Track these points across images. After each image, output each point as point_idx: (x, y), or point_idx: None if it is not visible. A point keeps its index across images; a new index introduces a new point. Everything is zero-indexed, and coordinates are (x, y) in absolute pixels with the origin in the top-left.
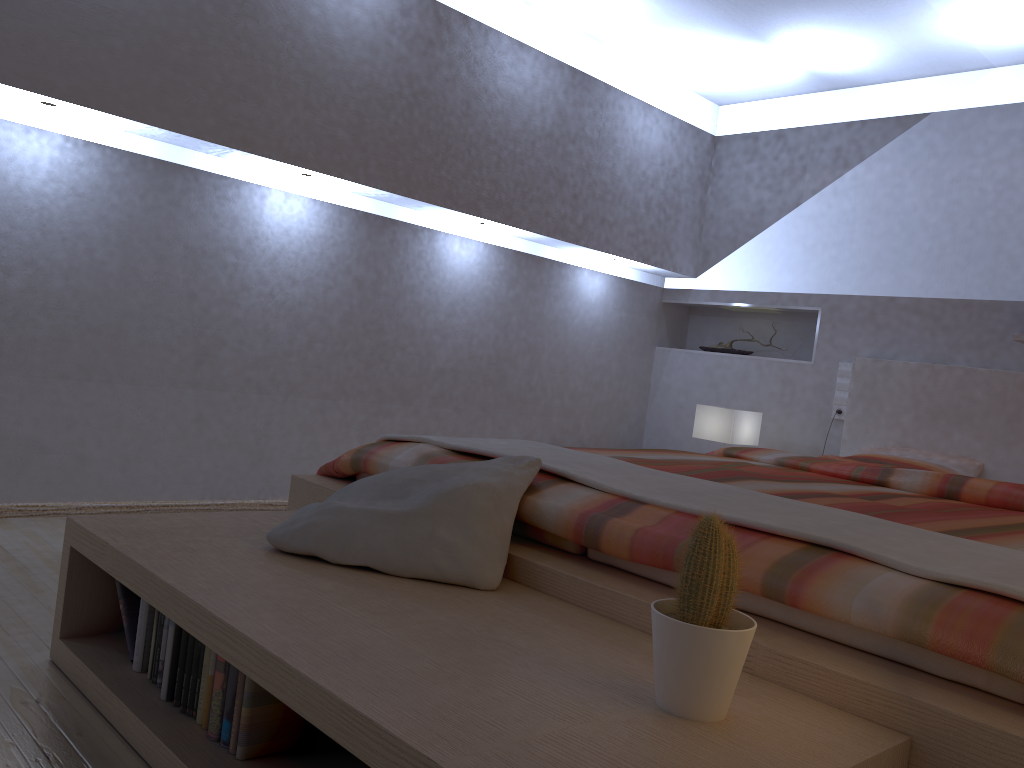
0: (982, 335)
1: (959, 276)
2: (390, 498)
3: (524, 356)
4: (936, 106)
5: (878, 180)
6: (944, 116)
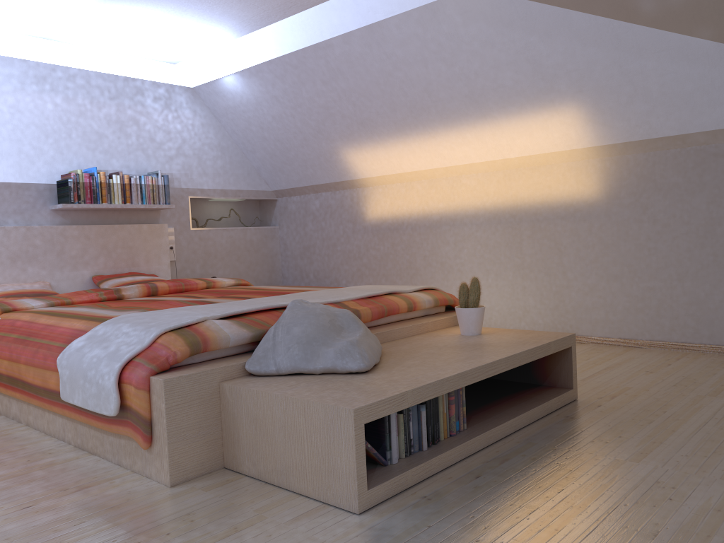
0: (22, 205)
1: None
2: (340, 331)
3: None
4: None
5: None
6: None
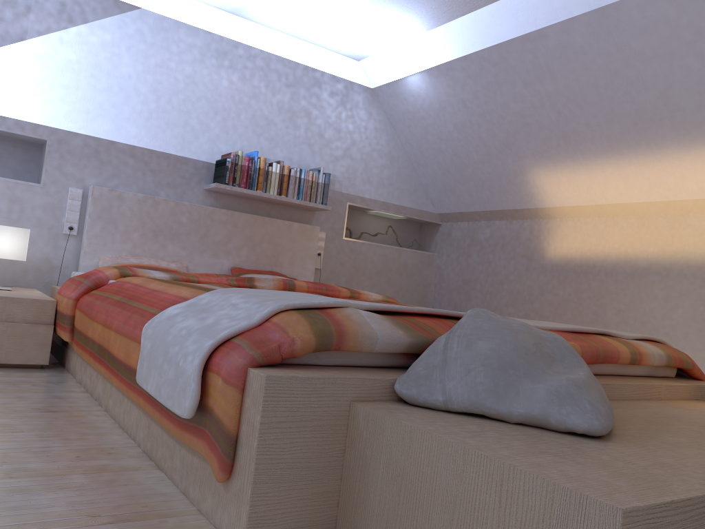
0: (176, 179)
1: (162, 135)
2: (551, 363)
3: None
4: (145, 5)
5: (100, 44)
6: (151, 15)
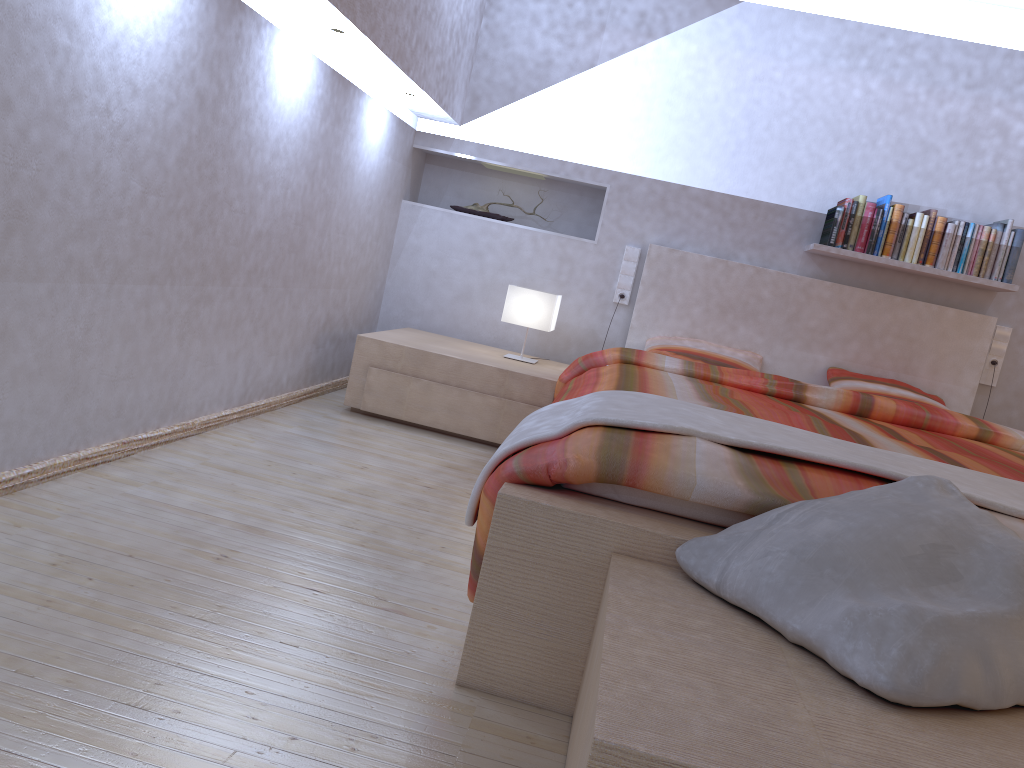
0: (765, 236)
1: (751, 176)
2: (939, 581)
3: (321, 213)
4: None
5: (682, 60)
6: (754, 9)
